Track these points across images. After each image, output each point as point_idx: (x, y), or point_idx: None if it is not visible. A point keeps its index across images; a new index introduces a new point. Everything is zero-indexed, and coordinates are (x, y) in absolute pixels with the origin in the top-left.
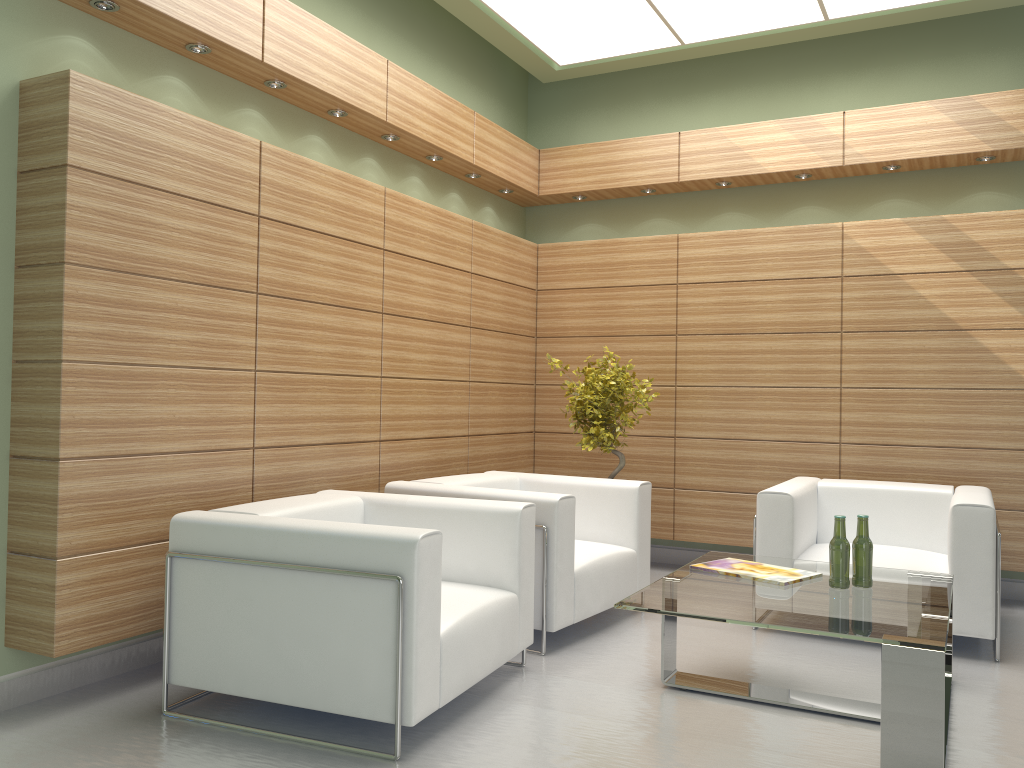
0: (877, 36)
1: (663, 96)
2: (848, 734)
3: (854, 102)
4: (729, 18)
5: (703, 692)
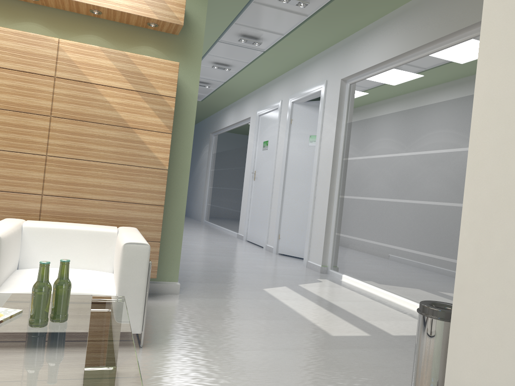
0: None
1: None
2: None
3: None
4: None
5: None
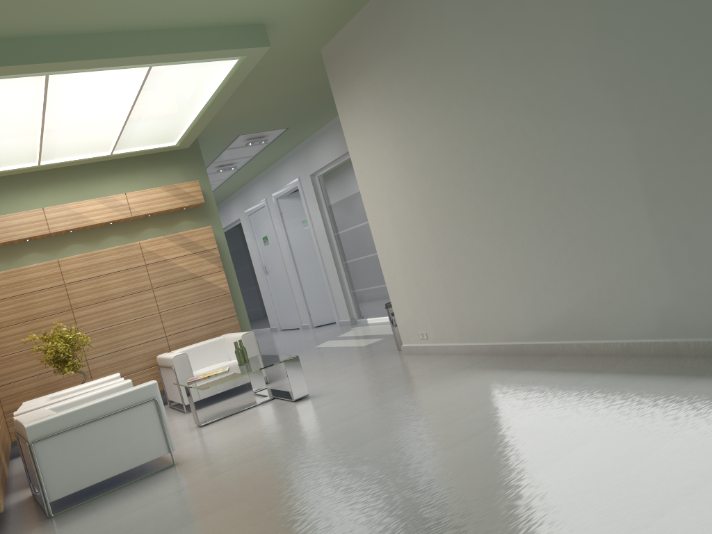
0: (122, 158)
1: (15, 188)
2: (269, 404)
3: (120, 187)
4: (69, 154)
5: (214, 421)
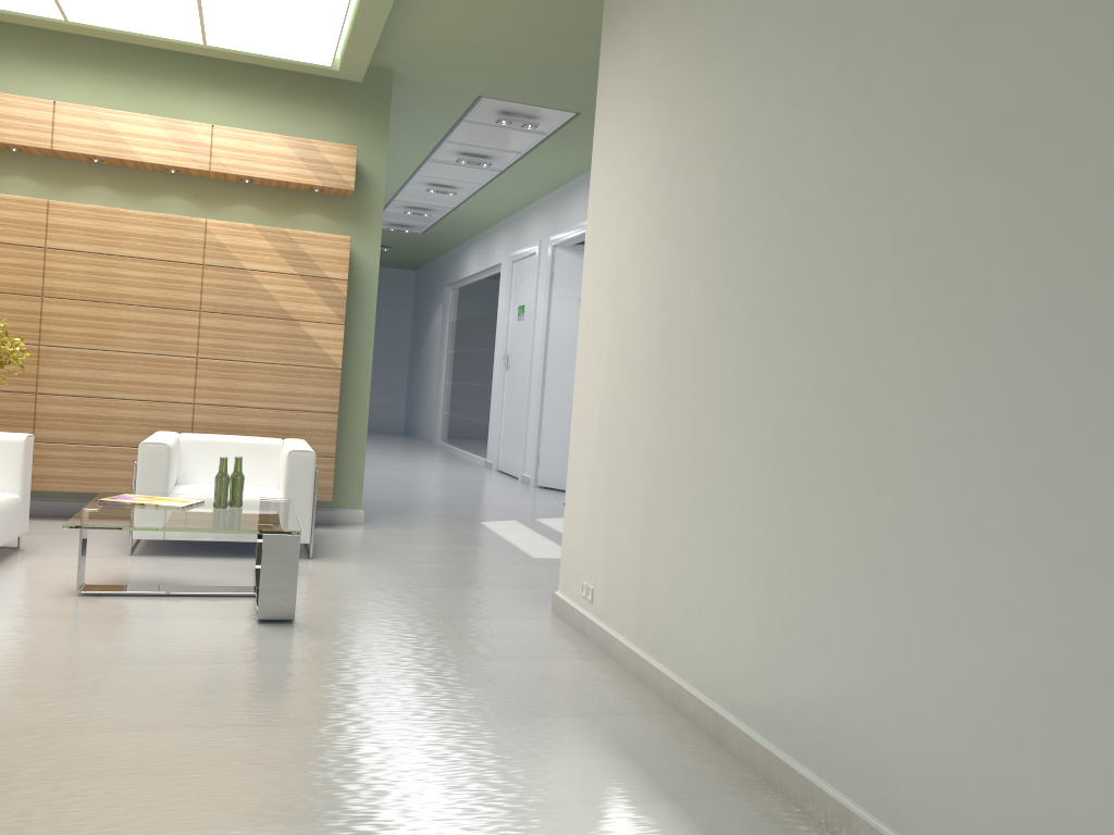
0: (241, 64)
1: (32, 55)
2: (228, 604)
3: (219, 115)
4: (119, 16)
5: (113, 595)
